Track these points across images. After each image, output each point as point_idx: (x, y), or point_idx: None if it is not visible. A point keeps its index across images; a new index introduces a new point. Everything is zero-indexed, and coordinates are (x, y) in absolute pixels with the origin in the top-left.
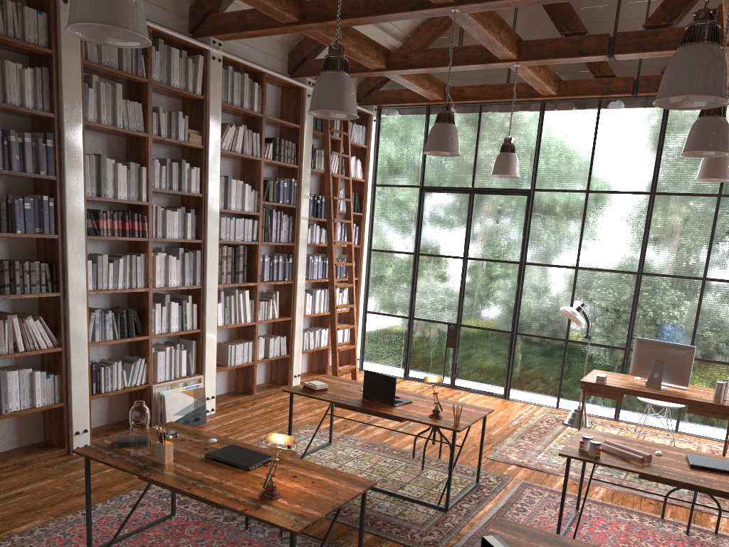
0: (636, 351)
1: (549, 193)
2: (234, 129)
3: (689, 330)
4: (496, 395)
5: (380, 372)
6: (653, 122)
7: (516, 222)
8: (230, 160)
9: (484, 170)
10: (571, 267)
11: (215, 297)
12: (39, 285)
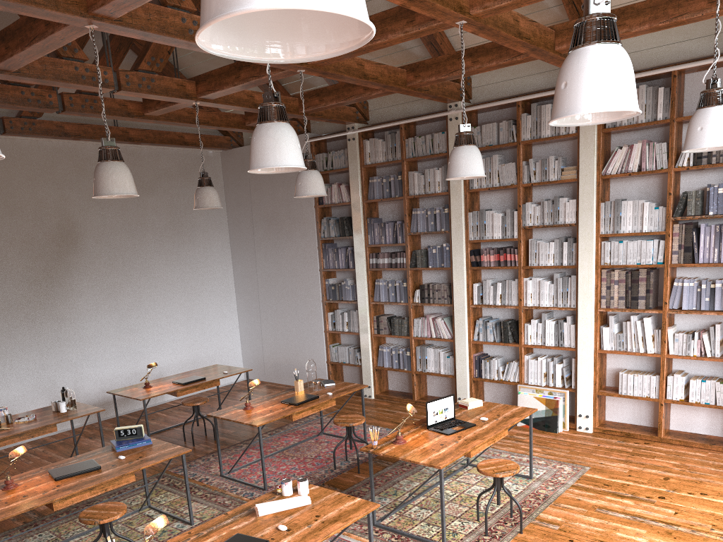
0: None
1: None
2: (625, 149)
3: None
4: None
5: None
6: None
7: None
8: (656, 177)
9: None
10: None
11: (589, 320)
12: (444, 299)
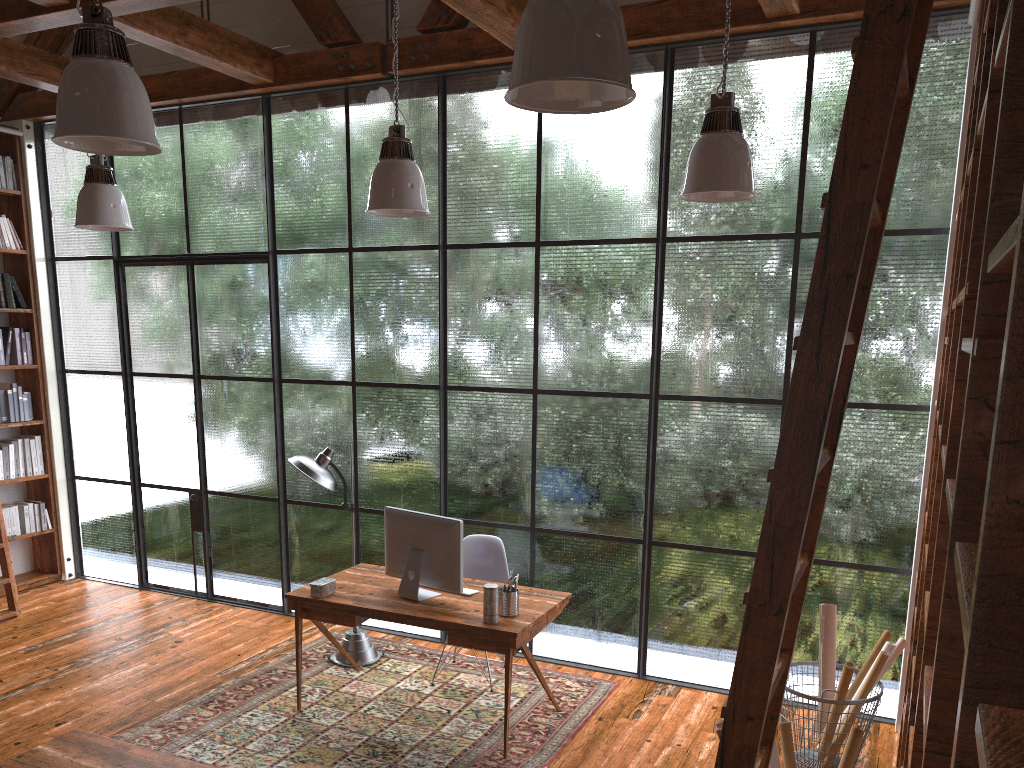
0: (387, 532)
1: (297, 256)
2: None
3: (526, 480)
4: (272, 609)
5: (109, 579)
6: (428, 121)
7: (259, 310)
8: None
9: (202, 223)
10: (346, 383)
11: None
12: None
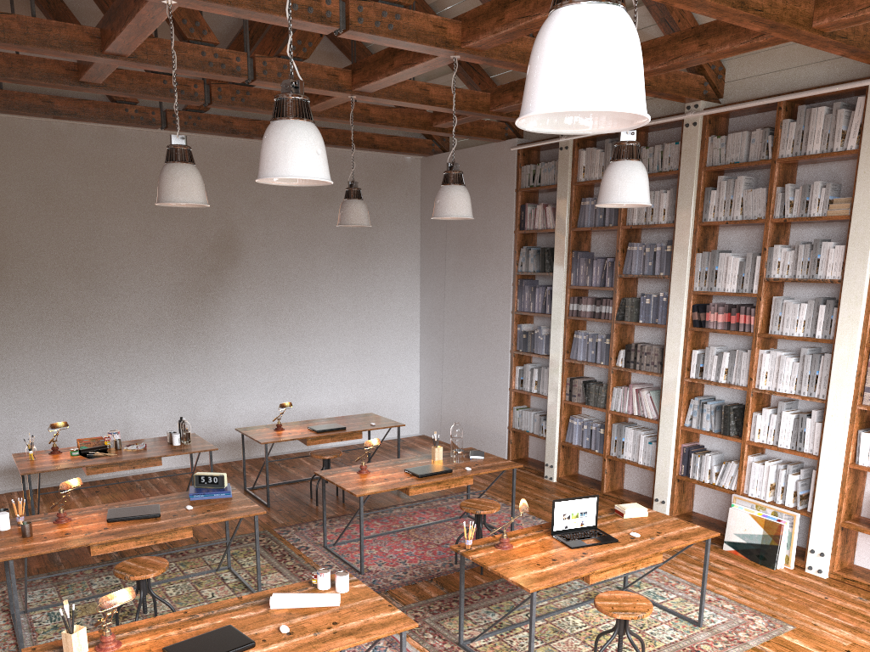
0: None
1: None
2: None
3: None
4: None
5: None
6: None
7: None
8: None
9: None
10: None
11: (841, 419)
12: (653, 366)
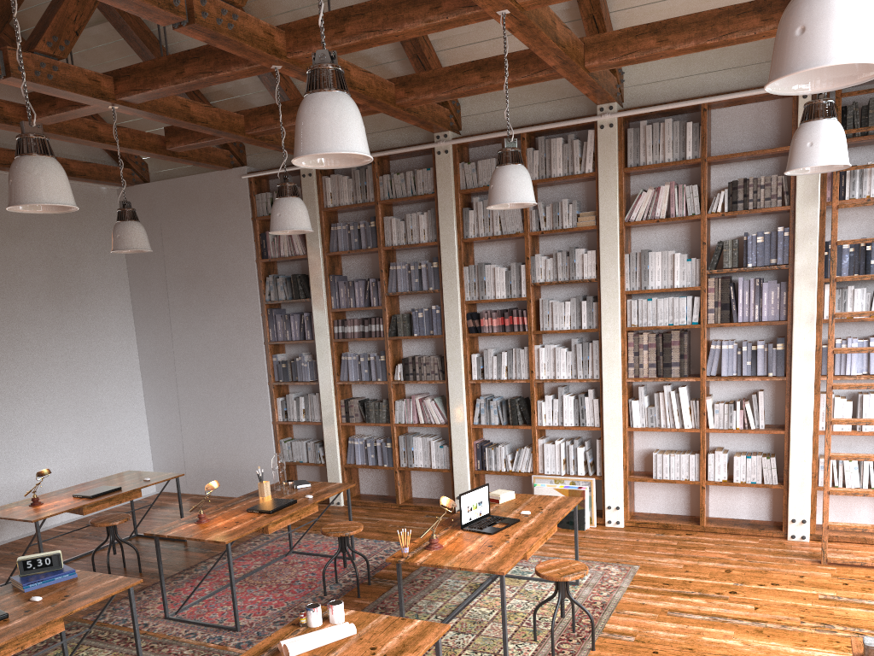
0: None
1: None
2: (651, 192)
3: None
4: None
5: None
6: None
7: None
8: (683, 225)
9: None
10: None
11: (616, 392)
12: (434, 374)
